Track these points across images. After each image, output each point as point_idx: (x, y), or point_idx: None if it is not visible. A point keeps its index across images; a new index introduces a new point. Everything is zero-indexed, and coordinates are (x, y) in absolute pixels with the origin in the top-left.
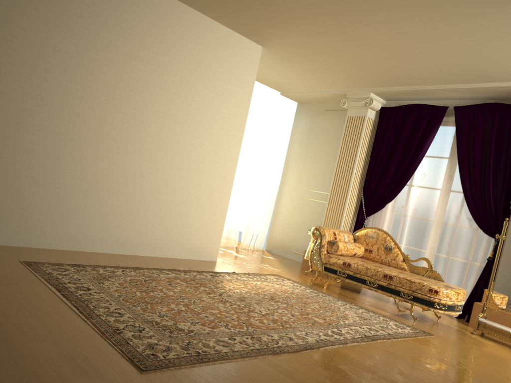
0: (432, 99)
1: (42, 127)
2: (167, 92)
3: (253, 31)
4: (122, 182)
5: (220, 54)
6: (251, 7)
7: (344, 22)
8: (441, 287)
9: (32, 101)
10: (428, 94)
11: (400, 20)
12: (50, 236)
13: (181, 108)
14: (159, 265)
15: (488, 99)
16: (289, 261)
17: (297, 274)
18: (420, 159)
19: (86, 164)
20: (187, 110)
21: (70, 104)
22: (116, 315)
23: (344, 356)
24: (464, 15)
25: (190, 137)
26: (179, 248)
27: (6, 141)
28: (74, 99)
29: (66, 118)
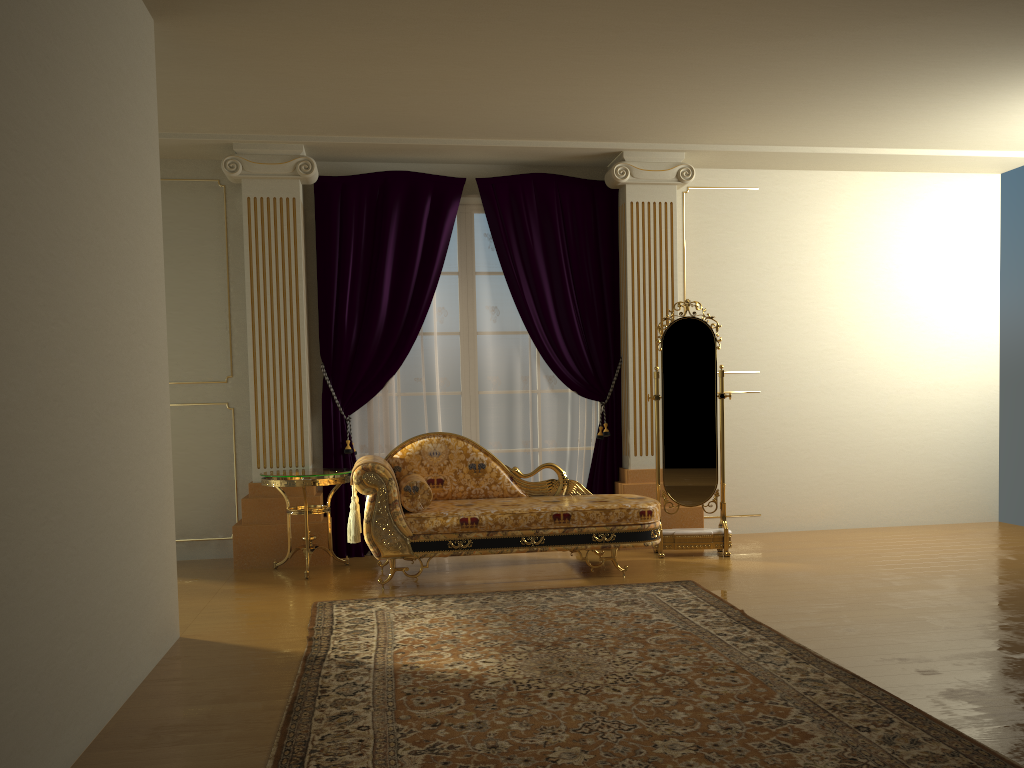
0: (417, 161)
1: None
2: (76, 167)
3: None
4: (58, 508)
5: (118, 38)
6: None
7: (480, 12)
8: (650, 503)
9: None
10: (426, 153)
11: (593, 30)
12: None
13: (99, 218)
14: (242, 711)
15: (518, 165)
16: None
17: (306, 585)
18: (436, 283)
19: None
20: (105, 222)
21: None
22: None
23: (868, 661)
24: (695, 43)
25: (118, 306)
26: (145, 645)
27: None
28: None
29: None
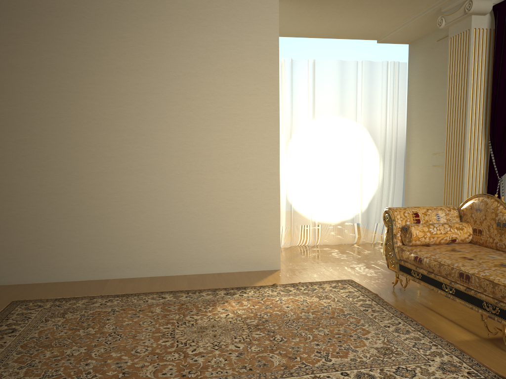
0: None
1: (41, 167)
2: (162, 93)
3: None
4: (135, 202)
5: (219, 28)
6: None
7: None
8: None
9: (26, 146)
10: None
11: None
12: (75, 269)
13: (185, 106)
14: (177, 286)
15: None
16: None
17: (392, 275)
18: None
19: (92, 192)
20: (193, 106)
21: (61, 138)
22: None
23: None
24: None
25: (205, 134)
26: (224, 260)
27: (13, 189)
28: (64, 133)
29: (61, 153)
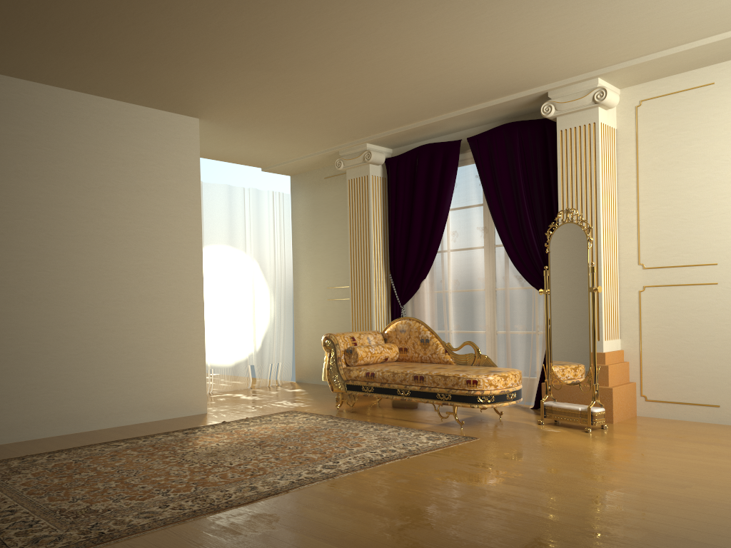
0: (443, 134)
1: None
2: (73, 207)
3: (174, 102)
4: (37, 340)
5: (139, 141)
6: (152, 76)
7: (272, 69)
8: (481, 375)
9: None
10: (434, 129)
11: (335, 52)
12: None
13: (101, 224)
14: (113, 437)
15: (506, 119)
16: (324, 388)
17: (323, 403)
18: (446, 215)
19: None
20: (110, 224)
21: None
22: (6, 514)
23: (320, 493)
24: (401, 31)
25: (124, 258)
26: (146, 407)
27: None
28: None
29: None
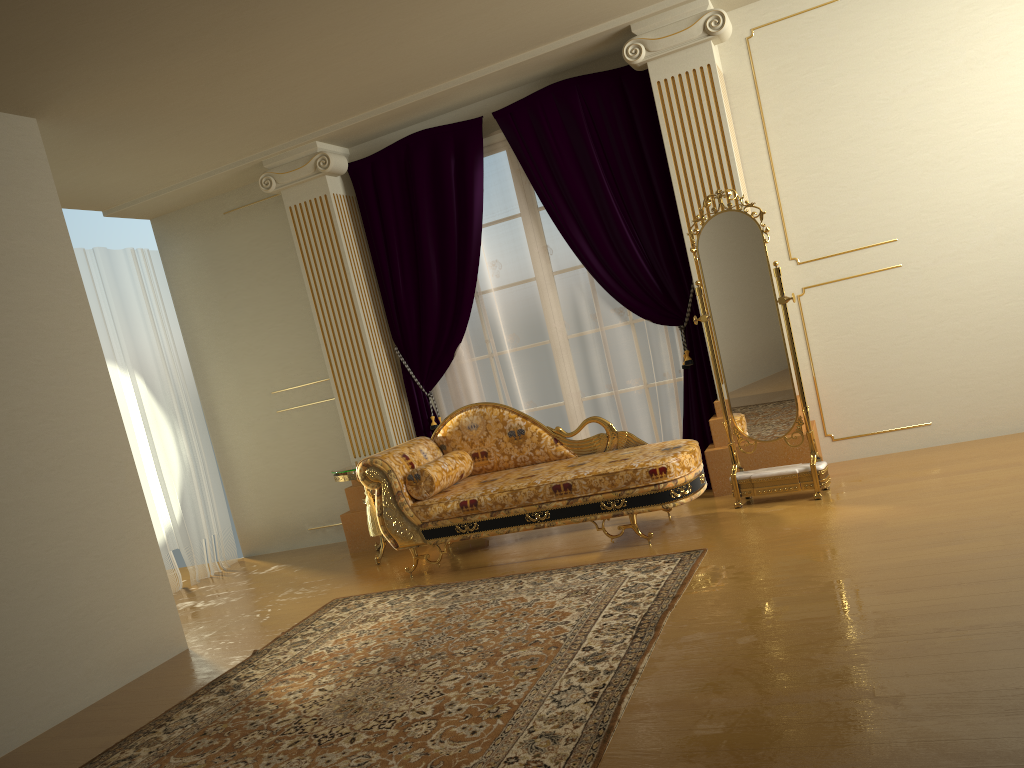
0: (441, 113)
1: None
2: None
3: (2, 86)
4: None
5: None
6: None
7: None
8: (667, 457)
9: None
10: (434, 105)
11: None
12: None
13: None
14: (84, 748)
15: (545, 78)
16: (315, 552)
17: (365, 574)
18: (479, 238)
19: None
20: None
21: None
22: None
23: (672, 702)
24: None
25: None
26: (92, 674)
27: None
28: None
29: None
